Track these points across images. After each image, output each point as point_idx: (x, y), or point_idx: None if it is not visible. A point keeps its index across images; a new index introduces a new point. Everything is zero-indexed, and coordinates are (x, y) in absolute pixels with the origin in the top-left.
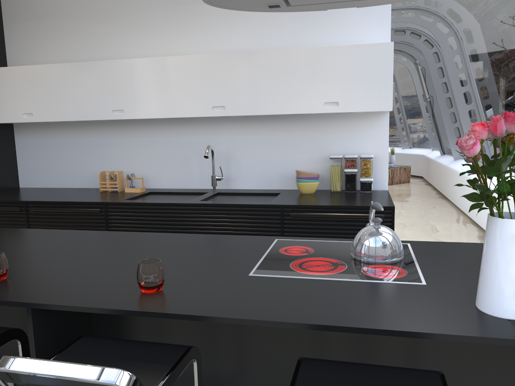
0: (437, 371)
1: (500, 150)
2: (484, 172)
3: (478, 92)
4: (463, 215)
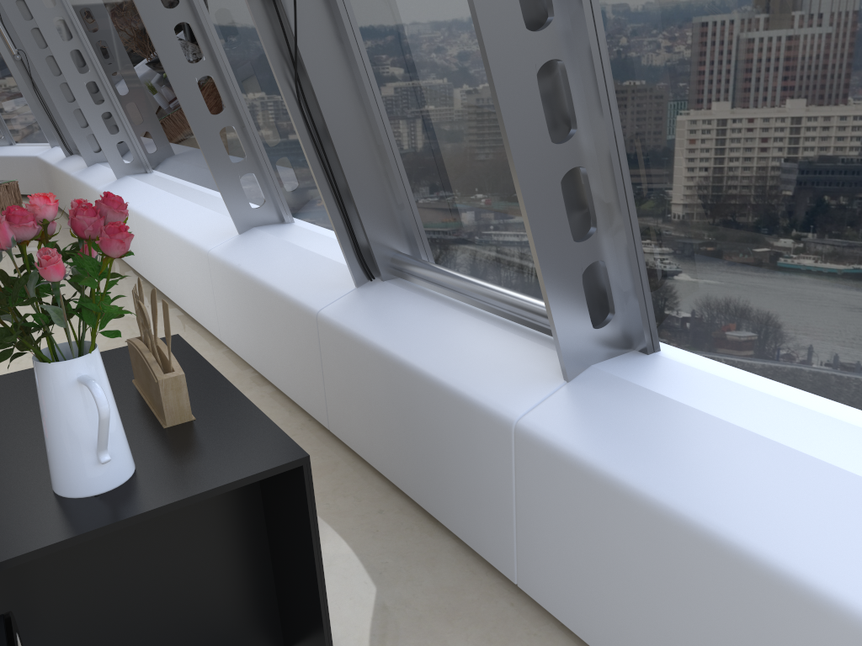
0: (2, 616)
1: (16, 266)
2: (0, 303)
3: (94, 52)
4: (118, 260)
